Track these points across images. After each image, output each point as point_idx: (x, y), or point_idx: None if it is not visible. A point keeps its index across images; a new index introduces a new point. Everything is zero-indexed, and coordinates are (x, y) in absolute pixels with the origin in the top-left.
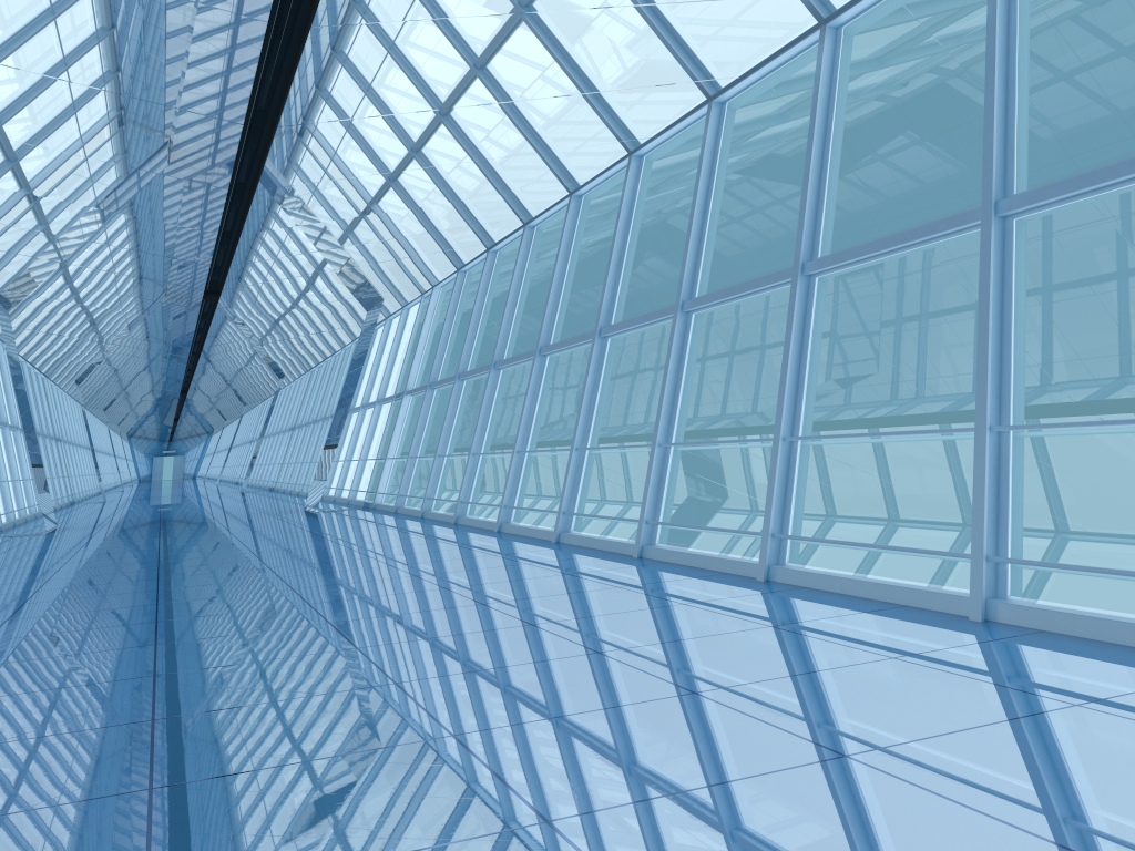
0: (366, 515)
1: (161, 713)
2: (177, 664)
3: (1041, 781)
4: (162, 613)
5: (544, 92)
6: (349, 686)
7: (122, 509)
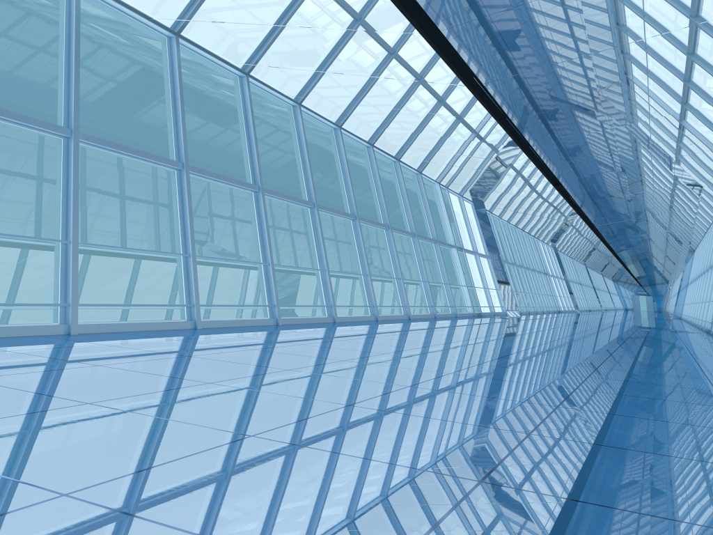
0: (692, 336)
1: (351, 360)
2: (402, 353)
3: (584, 467)
4: (452, 343)
5: (653, 31)
6: (430, 370)
7: (574, 316)
